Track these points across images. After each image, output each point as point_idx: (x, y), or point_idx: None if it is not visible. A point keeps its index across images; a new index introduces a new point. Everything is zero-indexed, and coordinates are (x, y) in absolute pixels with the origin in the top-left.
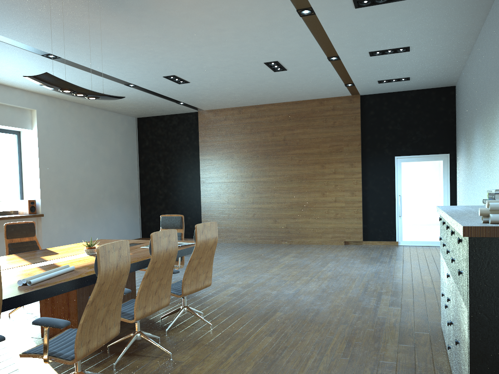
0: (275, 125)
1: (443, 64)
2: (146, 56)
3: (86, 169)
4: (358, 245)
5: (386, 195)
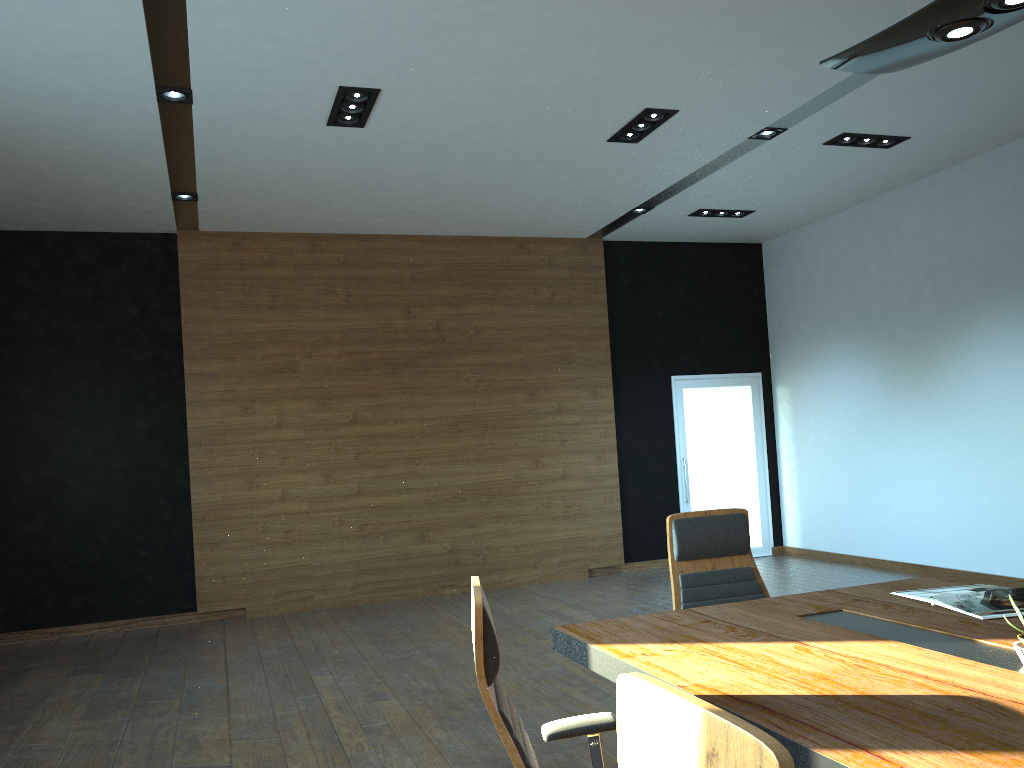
0: (414, 291)
1: (851, 191)
2: None
3: None
4: (619, 575)
5: (659, 458)
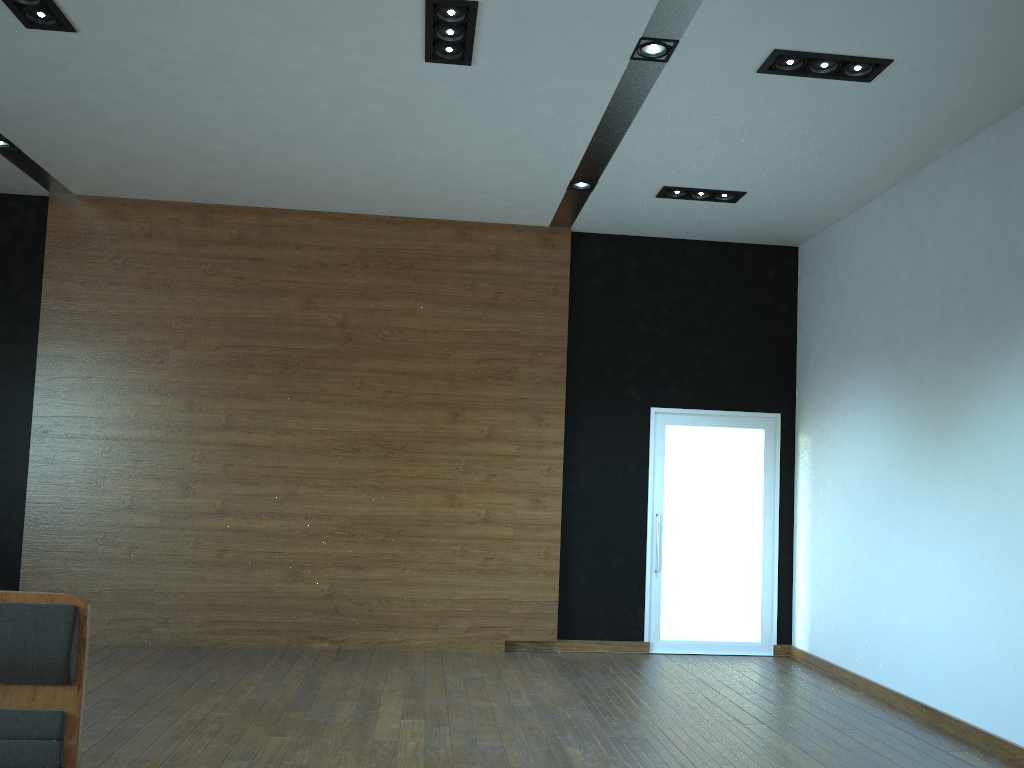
0: (318, 278)
1: (868, 164)
2: None
3: None
4: (547, 654)
5: (623, 510)
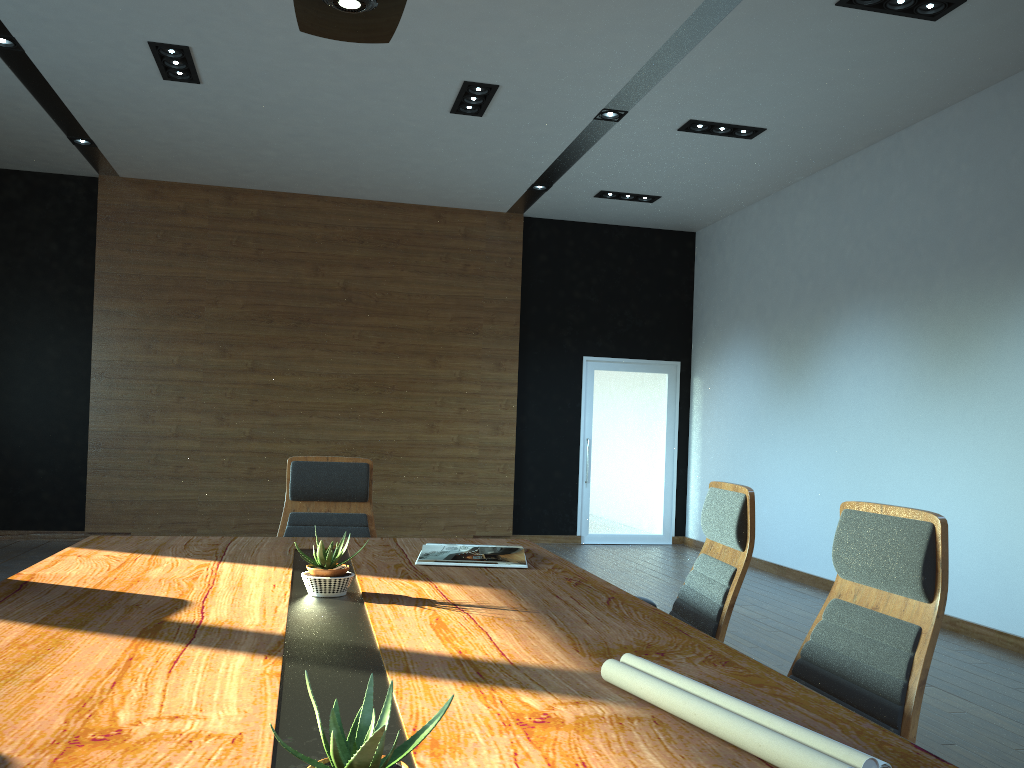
0: (324, 251)
1: (749, 183)
2: None
3: None
4: None
5: (562, 435)
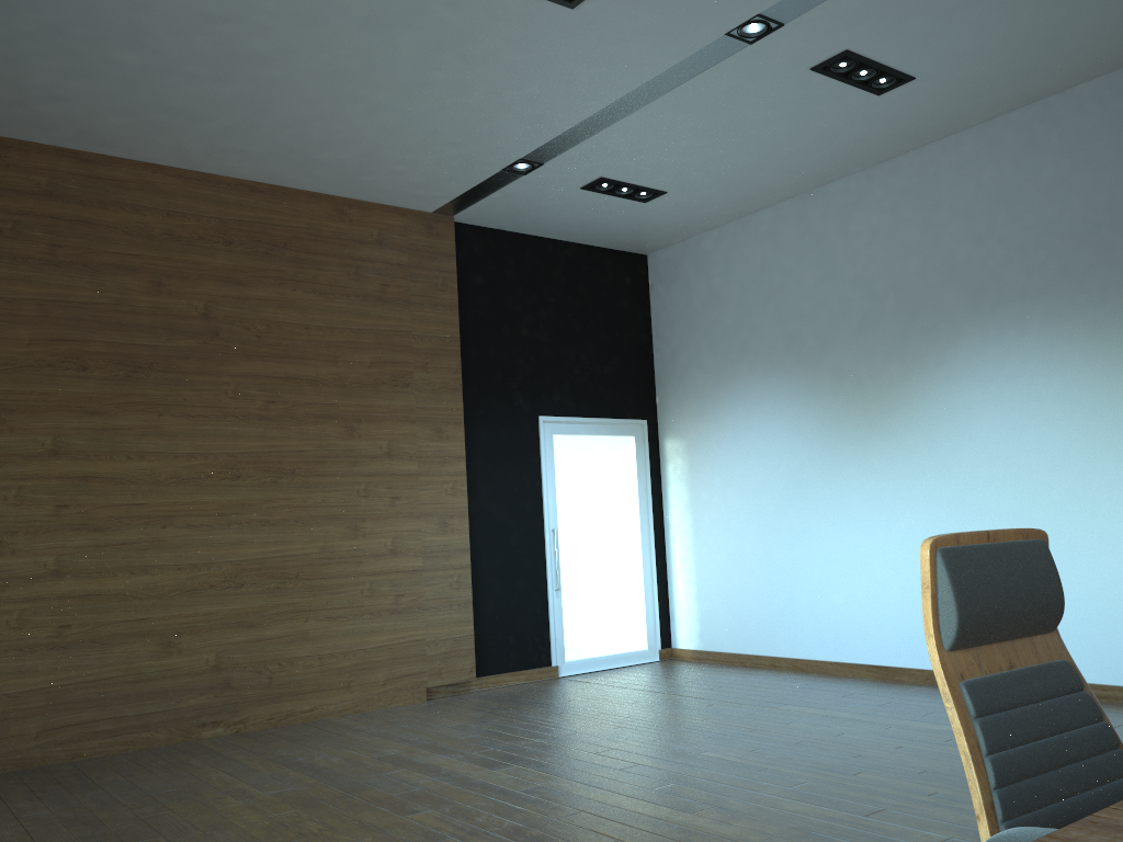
0: (169, 254)
1: (792, 175)
2: None
3: None
4: (470, 695)
5: (523, 528)
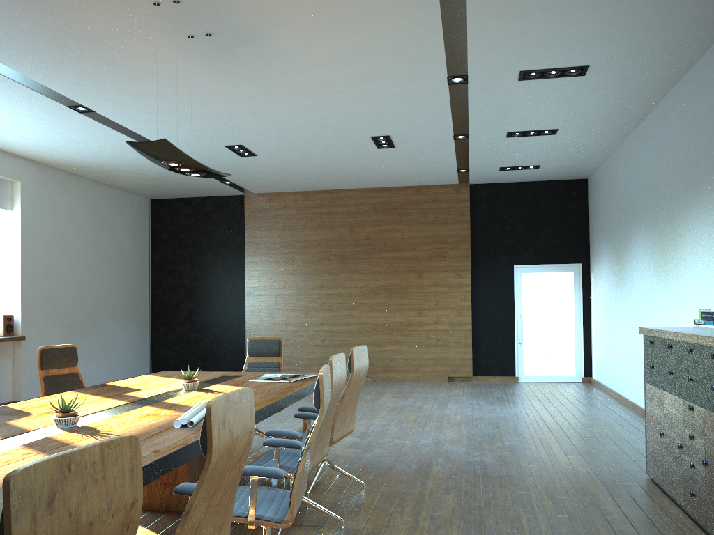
0: (355, 219)
1: (586, 152)
2: (218, 118)
3: (83, 271)
4: (467, 382)
5: (502, 315)
